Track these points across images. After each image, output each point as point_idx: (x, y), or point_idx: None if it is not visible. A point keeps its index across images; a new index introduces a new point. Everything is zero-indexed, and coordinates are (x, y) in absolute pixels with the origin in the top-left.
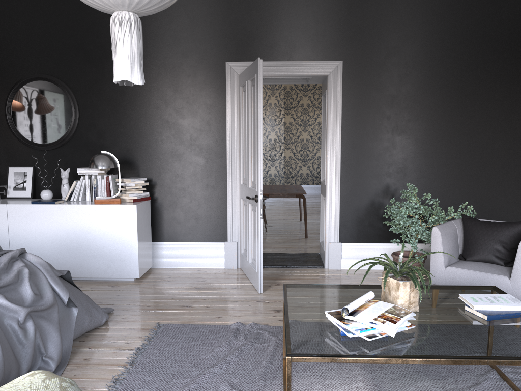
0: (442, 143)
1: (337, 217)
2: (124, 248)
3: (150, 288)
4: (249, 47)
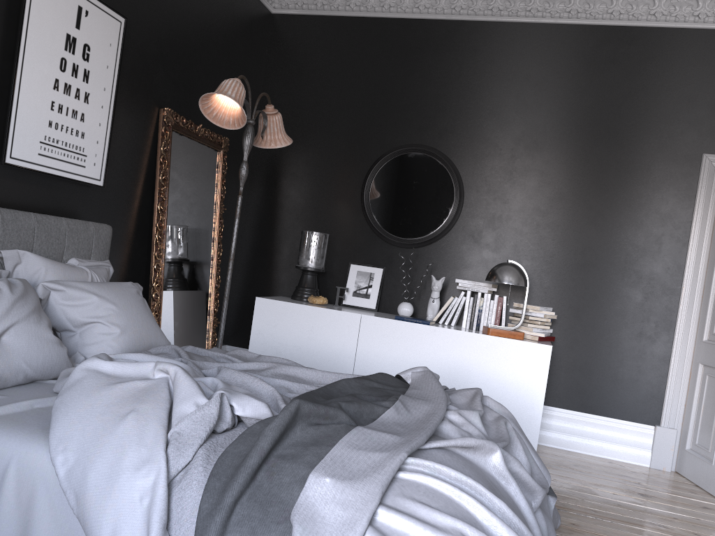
0: None
1: None
2: (521, 407)
3: (563, 479)
4: None
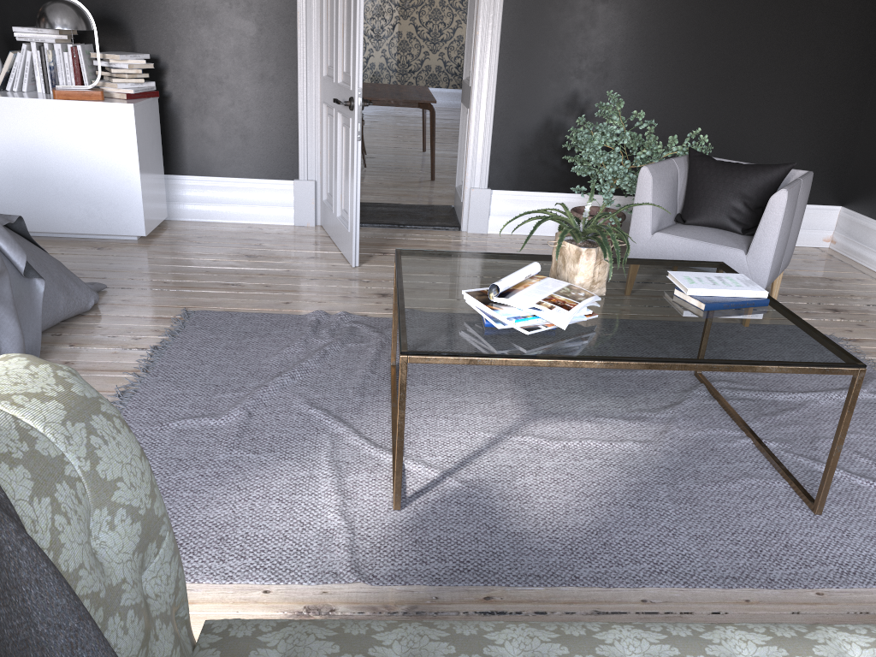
0: (675, 22)
1: (487, 145)
2: (116, 183)
3: (167, 254)
4: None
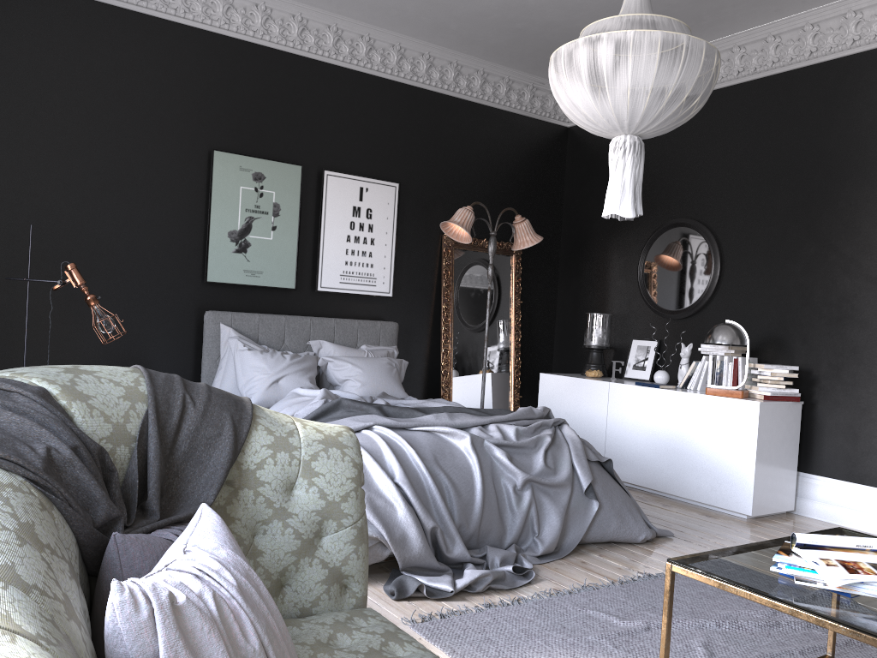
0: None
1: None
2: (736, 465)
3: (754, 532)
4: None
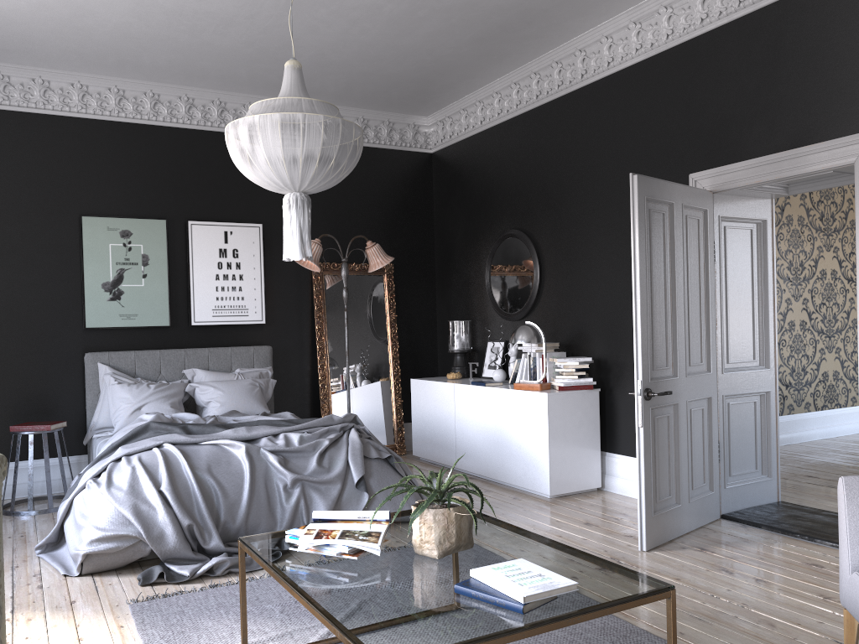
0: None
1: None
2: (537, 450)
3: (540, 510)
4: (721, 142)
